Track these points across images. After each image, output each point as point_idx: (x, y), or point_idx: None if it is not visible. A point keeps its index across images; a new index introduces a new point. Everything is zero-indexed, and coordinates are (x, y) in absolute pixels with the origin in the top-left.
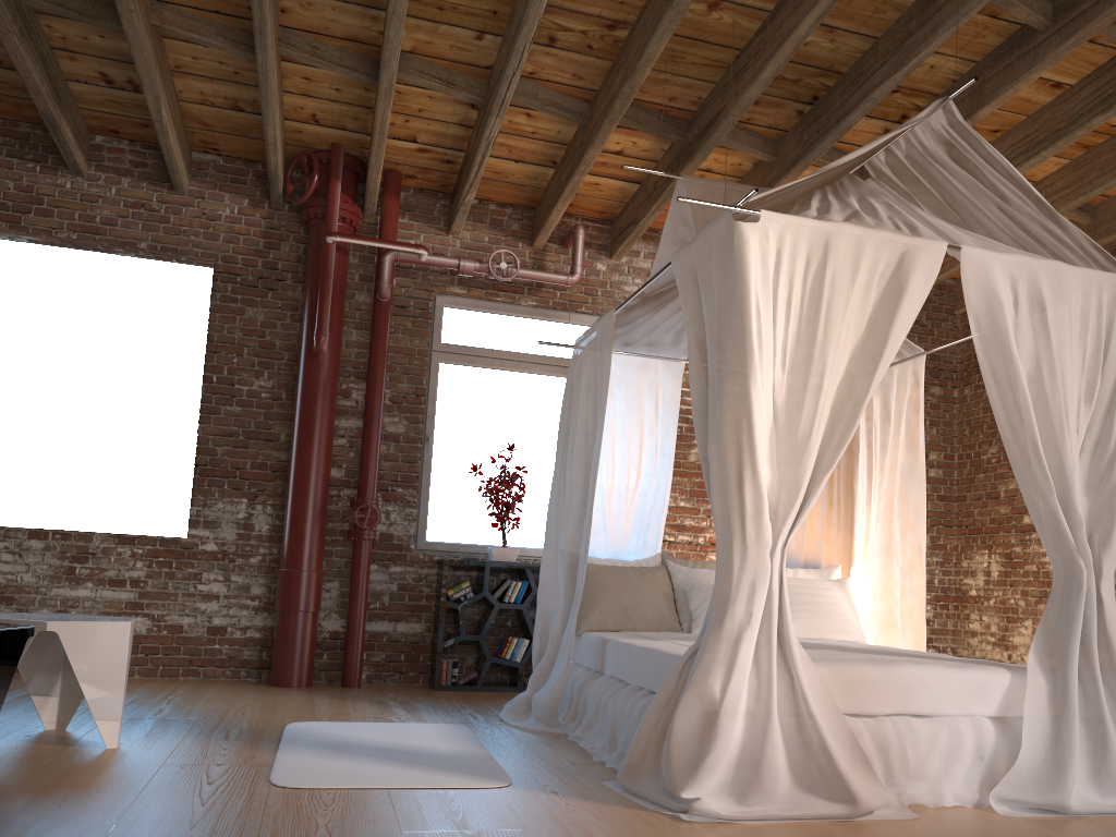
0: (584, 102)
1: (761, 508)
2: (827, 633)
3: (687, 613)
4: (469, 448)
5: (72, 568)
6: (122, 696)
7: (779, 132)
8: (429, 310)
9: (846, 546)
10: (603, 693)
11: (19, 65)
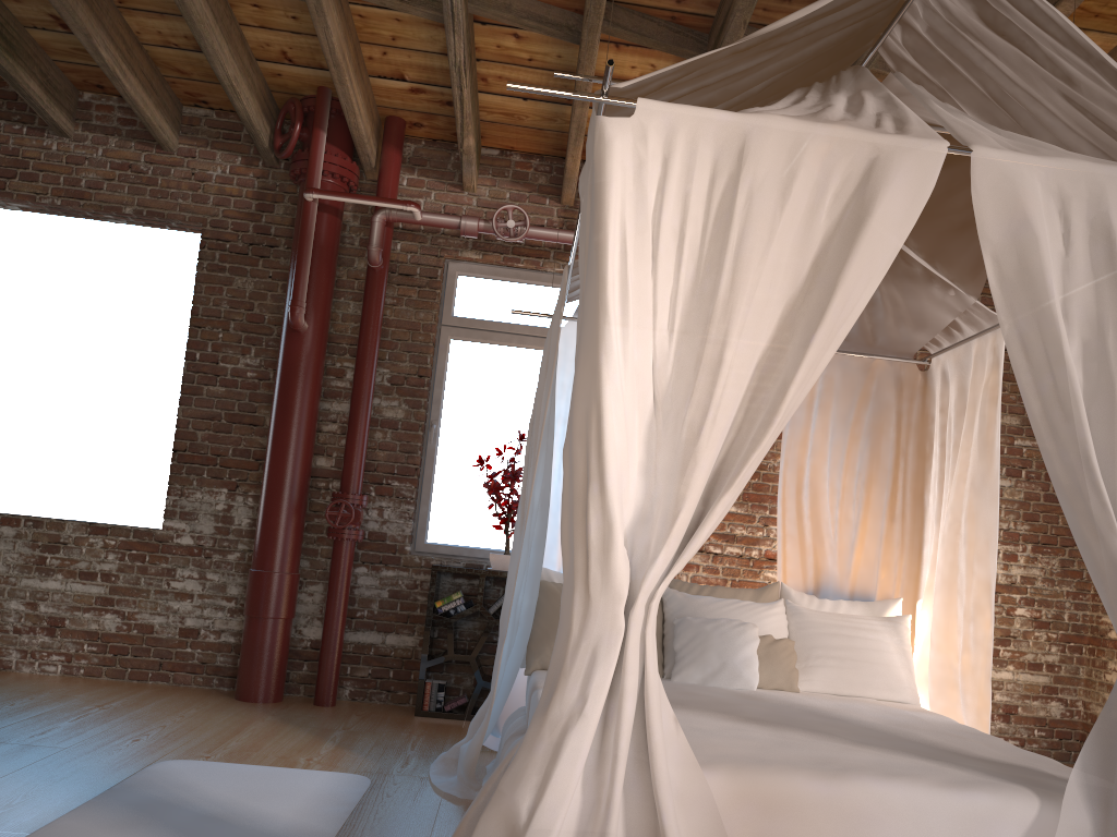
0: (575, 14)
1: (610, 542)
2: (864, 689)
3: (673, 653)
4: (480, 437)
5: (43, 558)
6: None
7: None
8: (438, 278)
9: (911, 574)
10: None
11: None
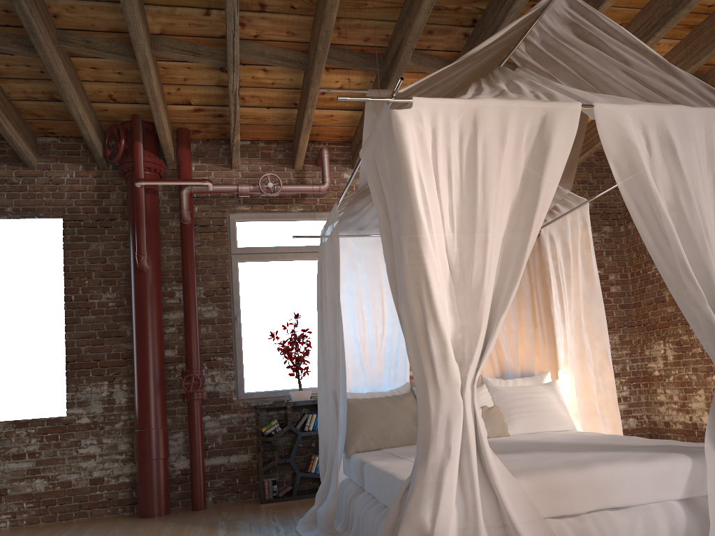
0: (302, 53)
1: (446, 353)
2: (544, 427)
3: None
4: (268, 320)
5: None
6: None
7: (454, 53)
8: (225, 225)
9: (552, 356)
10: (362, 509)
11: None
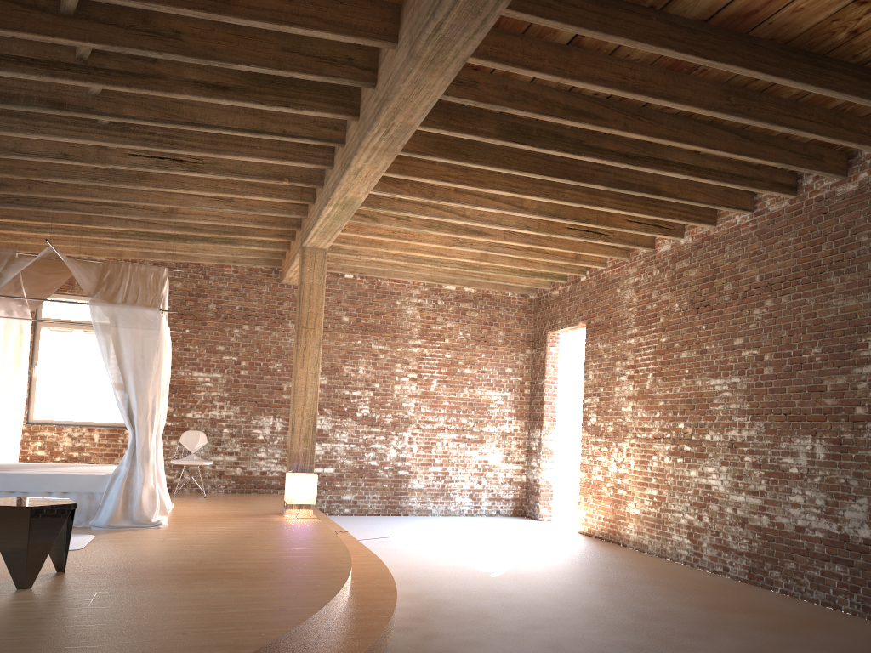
0: None
1: (158, 420)
2: None
3: None
4: None
5: None
6: None
7: None
8: None
9: None
10: None
11: None
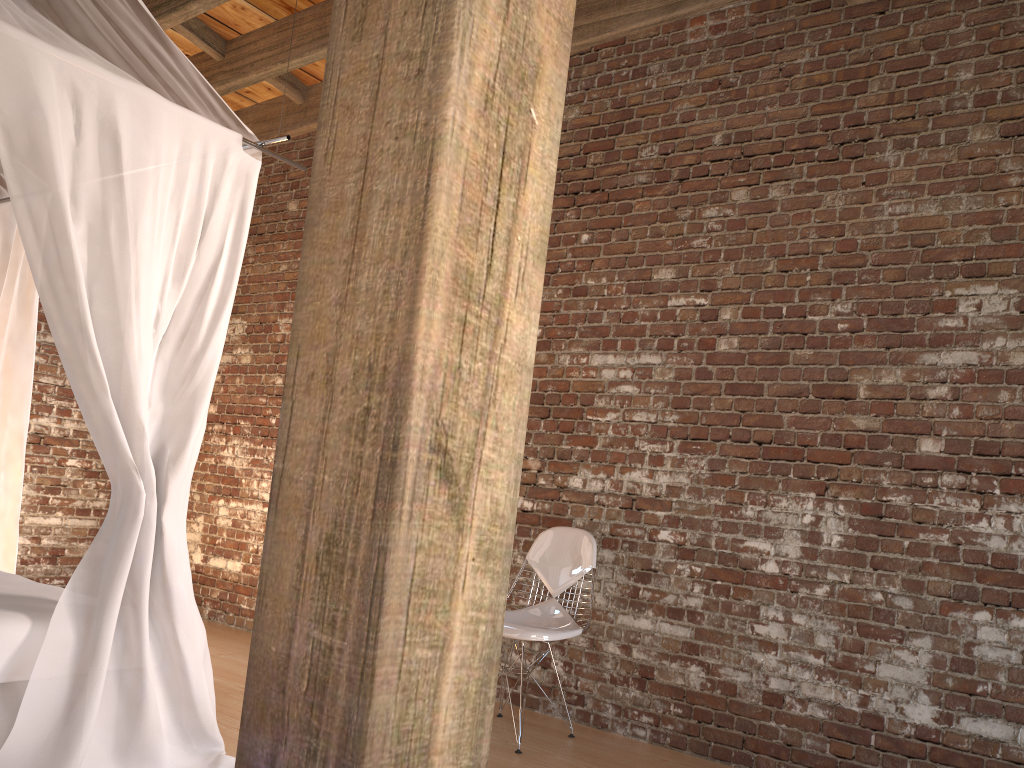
0: None
1: None
2: None
3: None
4: None
5: None
6: None
7: None
8: None
9: None
10: None
11: None
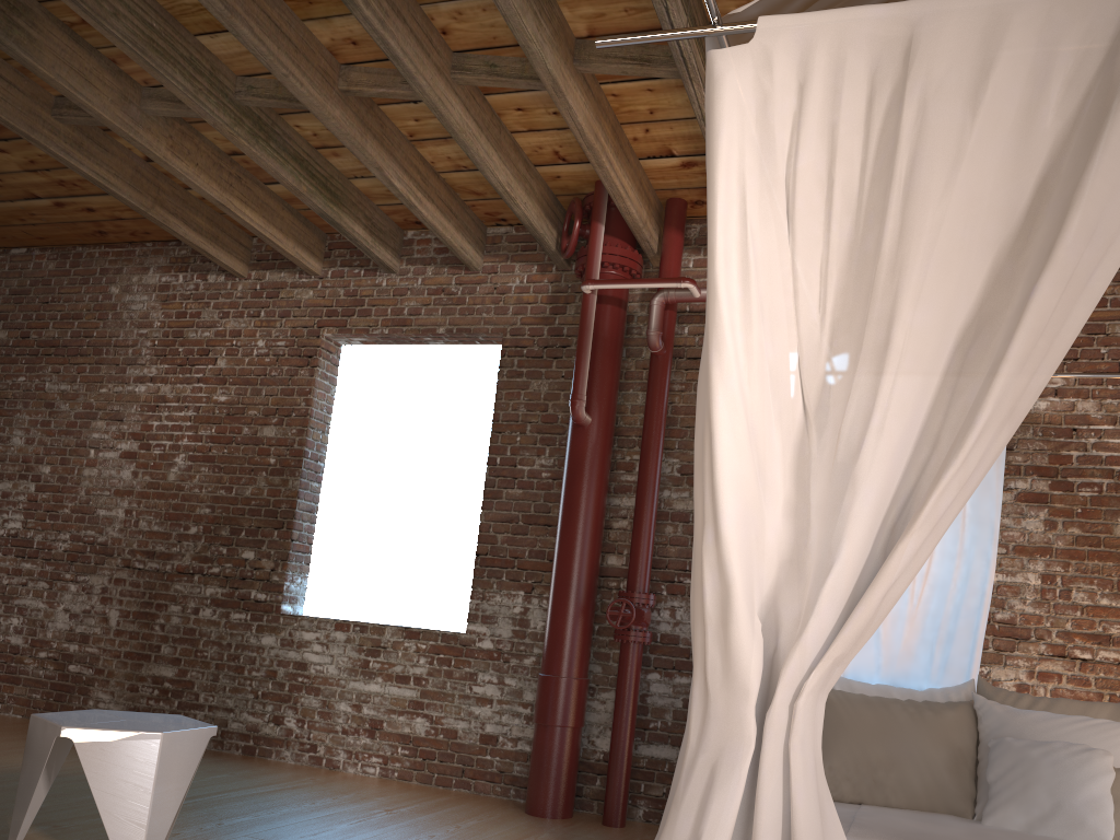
0: None
1: (728, 611)
2: None
3: (988, 786)
4: None
5: (366, 661)
6: (147, 821)
7: None
8: None
9: None
10: None
11: (266, 168)
